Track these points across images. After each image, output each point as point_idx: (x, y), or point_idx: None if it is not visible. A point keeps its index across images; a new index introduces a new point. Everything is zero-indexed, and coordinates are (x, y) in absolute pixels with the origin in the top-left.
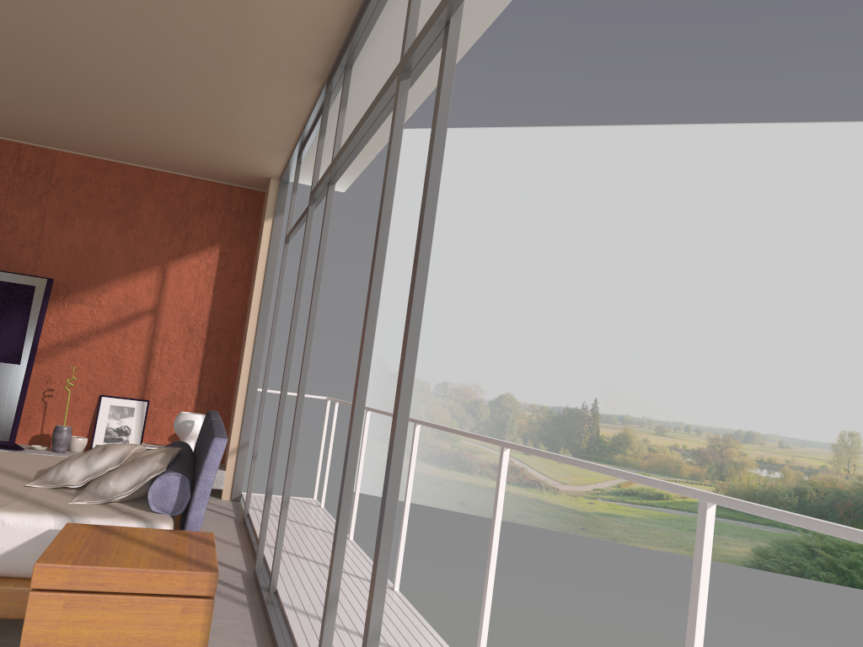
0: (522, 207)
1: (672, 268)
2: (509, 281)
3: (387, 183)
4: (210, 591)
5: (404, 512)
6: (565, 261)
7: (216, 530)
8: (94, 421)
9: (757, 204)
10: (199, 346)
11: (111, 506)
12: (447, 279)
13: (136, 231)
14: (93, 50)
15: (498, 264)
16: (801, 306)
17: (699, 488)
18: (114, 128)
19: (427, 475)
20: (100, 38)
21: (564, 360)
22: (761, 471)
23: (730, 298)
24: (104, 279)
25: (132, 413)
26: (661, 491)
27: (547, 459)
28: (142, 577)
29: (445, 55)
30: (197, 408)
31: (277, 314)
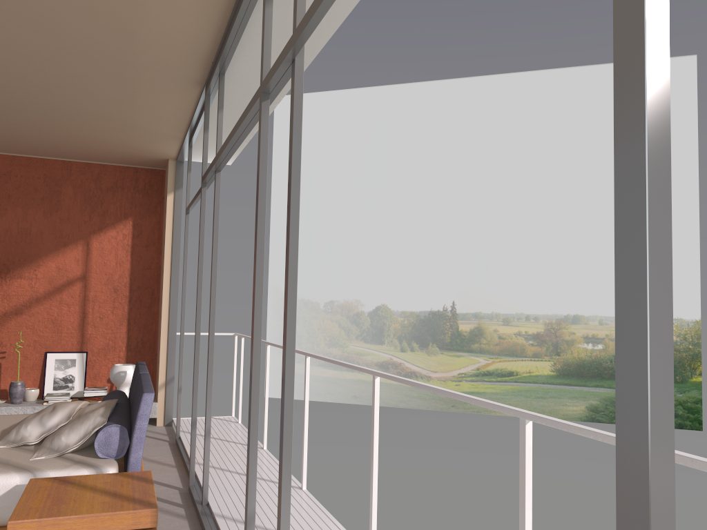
0: (380, 152)
1: (504, 191)
2: (375, 214)
3: (259, 185)
4: (152, 524)
5: (304, 427)
6: (418, 193)
7: (154, 454)
8: (43, 374)
9: (565, 133)
10: (124, 302)
11: (65, 458)
12: (325, 216)
13: (60, 213)
14: (6, 75)
15: (365, 200)
16: (607, 211)
17: (541, 363)
18: (31, 132)
19: (325, 377)
20: (11, 66)
21: (425, 273)
22: (587, 345)
23: (551, 211)
24: (37, 256)
25: (74, 363)
26: (512, 369)
27: (419, 354)
28: (96, 520)
29: (294, 87)
30: (128, 353)
31: (186, 273)
